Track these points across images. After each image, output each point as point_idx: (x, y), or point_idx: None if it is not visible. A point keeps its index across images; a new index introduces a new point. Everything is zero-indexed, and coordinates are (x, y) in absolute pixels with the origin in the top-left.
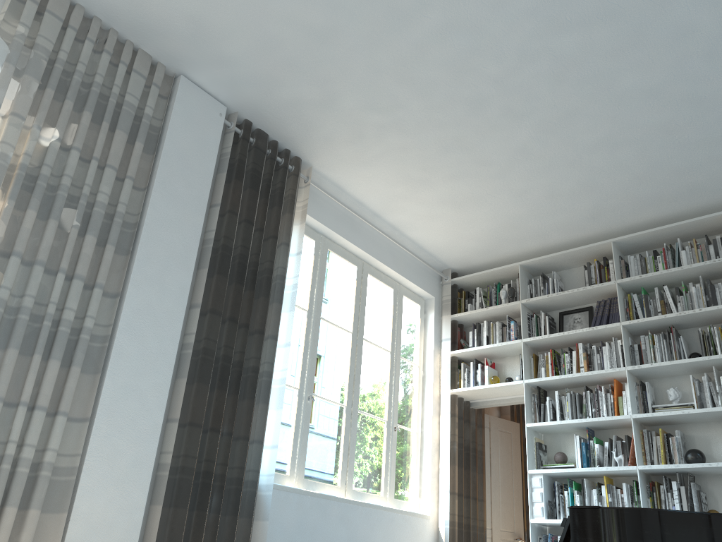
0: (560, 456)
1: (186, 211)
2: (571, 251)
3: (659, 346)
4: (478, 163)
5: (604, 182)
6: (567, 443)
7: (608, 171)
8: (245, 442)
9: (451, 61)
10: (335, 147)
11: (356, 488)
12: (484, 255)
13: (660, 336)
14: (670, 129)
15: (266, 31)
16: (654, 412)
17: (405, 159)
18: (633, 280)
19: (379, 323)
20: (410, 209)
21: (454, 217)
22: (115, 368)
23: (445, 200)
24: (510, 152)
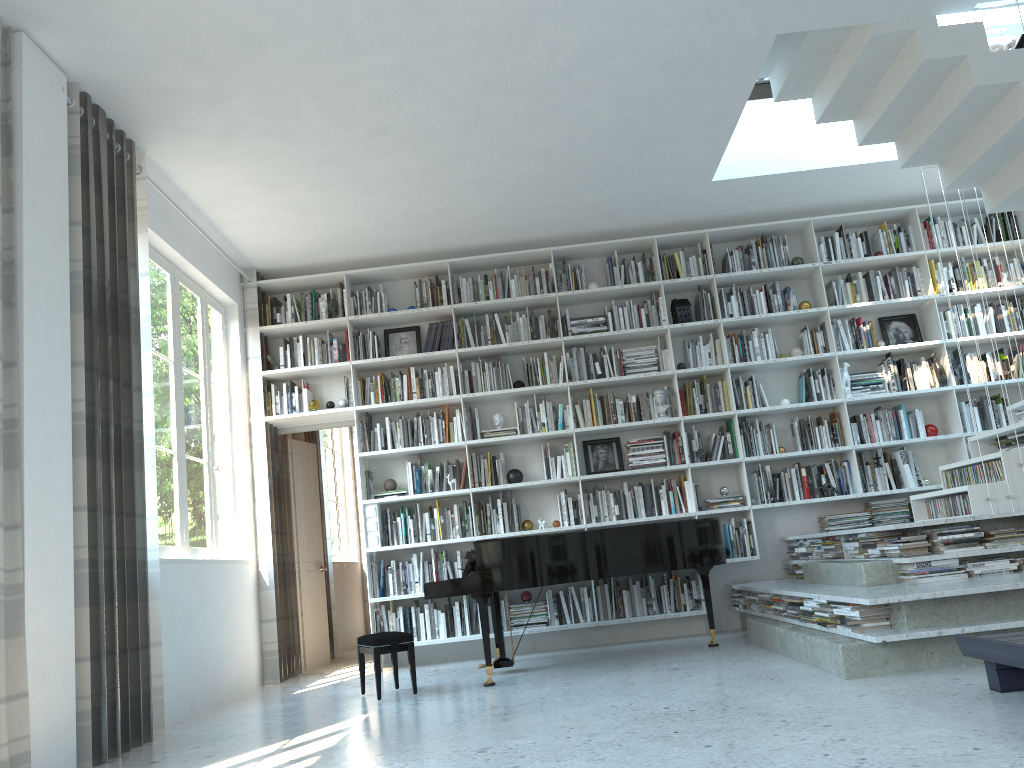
0: (392, 484)
1: (54, 238)
2: (405, 267)
3: (489, 373)
4: (351, 178)
5: (463, 210)
6: (393, 469)
7: (471, 203)
8: (134, 518)
9: (380, 93)
10: (190, 139)
11: (191, 544)
12: (304, 258)
13: (489, 364)
14: (539, 180)
15: (184, 20)
16: (480, 436)
17: (272, 163)
18: (468, 306)
19: (192, 344)
20: (244, 208)
21: (292, 221)
22: (30, 458)
23: (293, 205)
24: (389, 175)
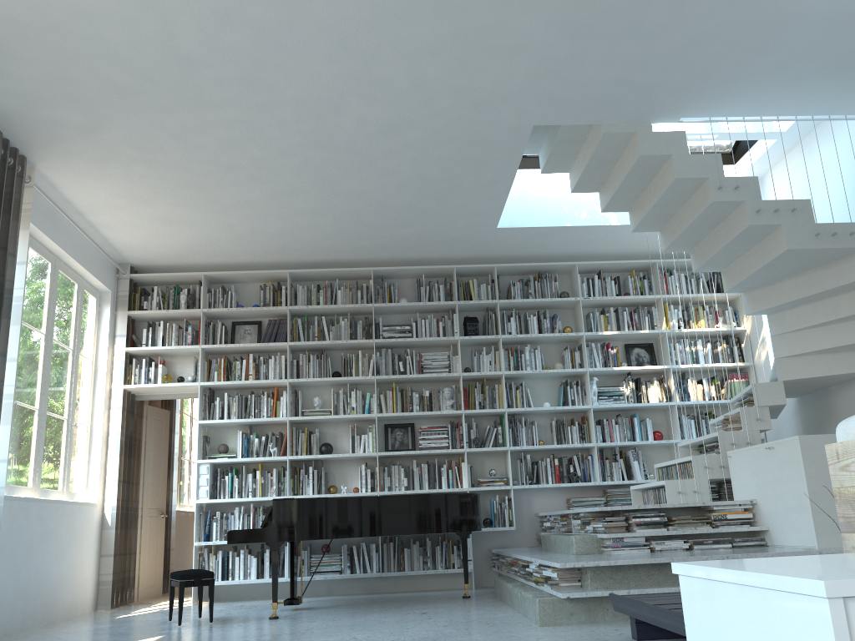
0: (224, 448)
1: None
2: (253, 273)
3: (313, 363)
4: (207, 201)
5: (300, 233)
6: (228, 435)
7: (306, 227)
8: None
9: (226, 139)
10: (73, 160)
11: (43, 486)
12: (170, 259)
13: (314, 356)
14: (359, 215)
15: (66, 72)
16: (302, 414)
17: (141, 183)
18: (301, 309)
19: (65, 321)
20: (119, 216)
21: (160, 229)
22: None
23: (160, 217)
24: (238, 200)
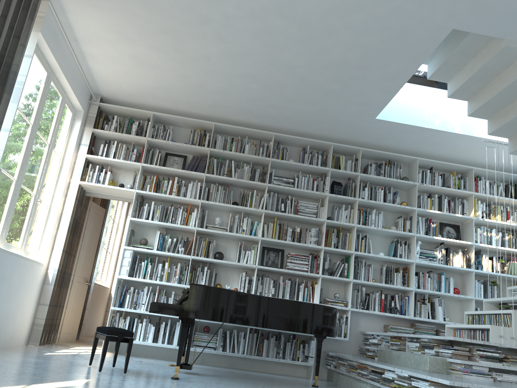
0: (145, 241)
1: None
2: (189, 119)
3: (220, 193)
4: (175, 49)
5: (233, 93)
6: (148, 233)
7: (239, 89)
8: None
9: None
10: None
11: (7, 241)
12: (131, 97)
13: (221, 188)
14: (283, 86)
15: None
16: (205, 228)
17: (131, 21)
18: (219, 152)
19: (48, 121)
20: (105, 49)
21: (132, 68)
22: None
23: (135, 57)
24: (199, 54)
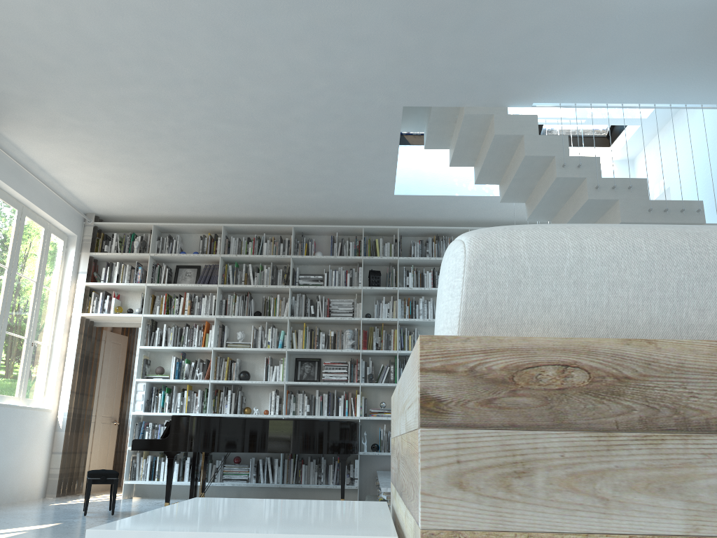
0: (160, 370)
1: None
2: (194, 225)
3: (238, 303)
4: (143, 163)
5: (227, 193)
6: (166, 360)
7: (231, 188)
8: None
9: (145, 111)
10: (26, 125)
11: None
12: (127, 211)
13: (240, 297)
14: (273, 179)
15: None
16: (227, 345)
17: (86, 147)
18: (231, 257)
19: (30, 258)
20: (75, 173)
21: (111, 185)
22: None
23: (108, 176)
24: (168, 164)
